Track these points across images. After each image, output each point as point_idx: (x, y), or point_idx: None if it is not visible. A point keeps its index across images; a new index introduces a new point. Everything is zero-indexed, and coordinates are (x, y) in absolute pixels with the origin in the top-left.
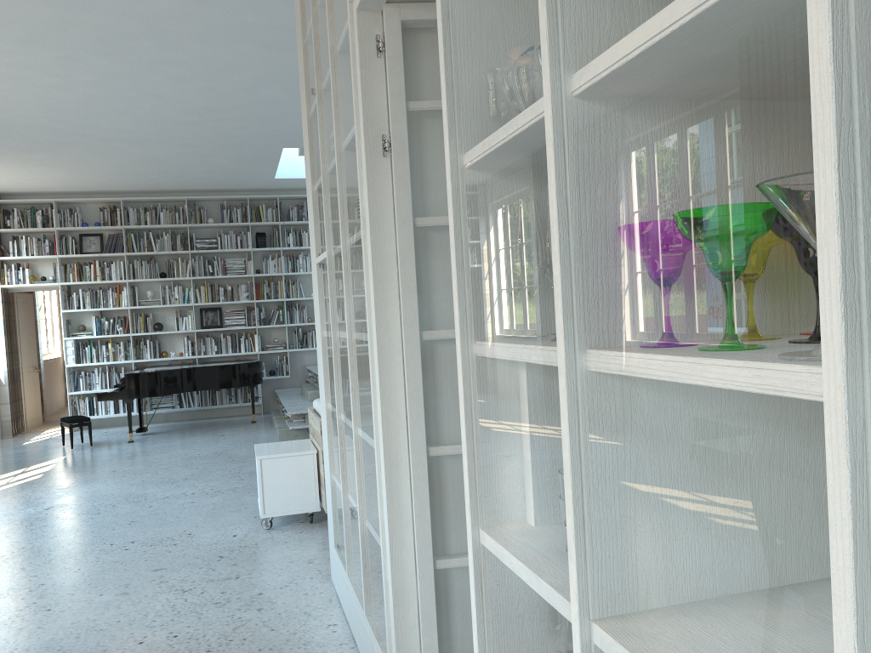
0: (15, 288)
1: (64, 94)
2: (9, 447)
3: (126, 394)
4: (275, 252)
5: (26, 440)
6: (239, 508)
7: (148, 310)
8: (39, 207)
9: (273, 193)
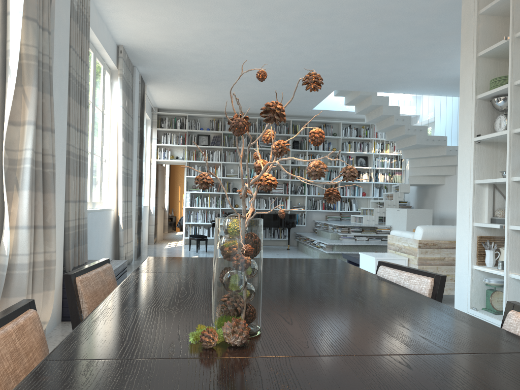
0: (161, 162)
1: (248, 49)
2: (158, 249)
3: None
4: (301, 153)
5: (163, 246)
6: None
7: (229, 180)
8: (178, 118)
9: (303, 118)
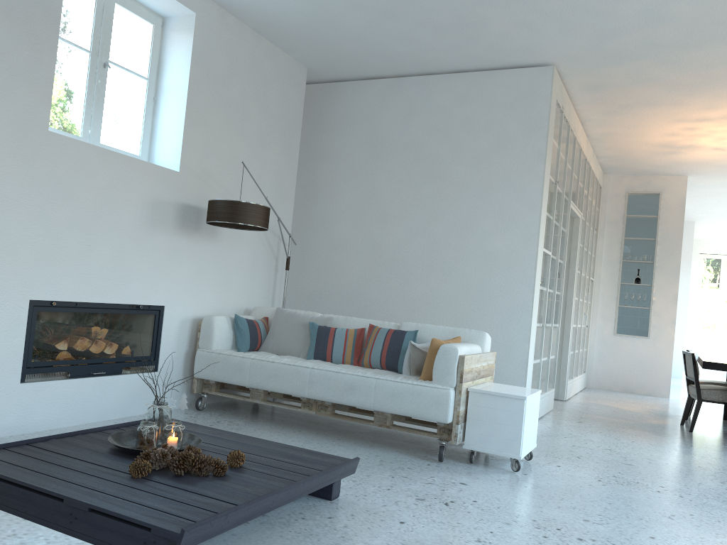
0: None
1: None
2: None
3: None
4: None
5: None
6: (532, 489)
7: None
8: None
9: None
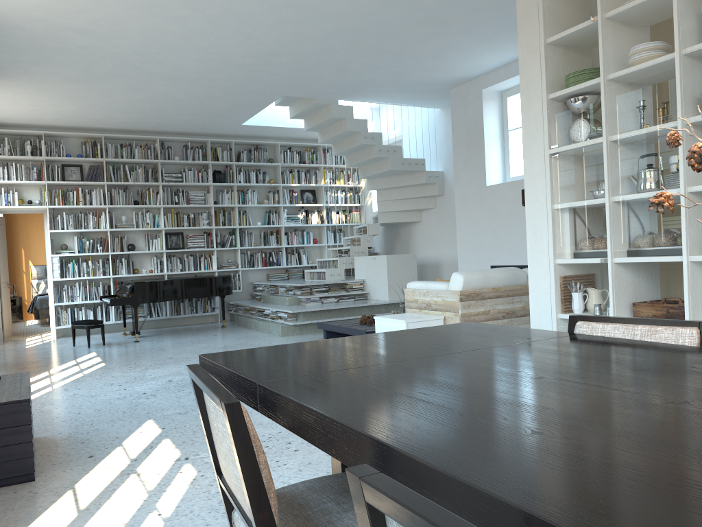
0: (1, 210)
1: (174, 27)
2: (17, 350)
3: (134, 300)
4: (226, 188)
5: (22, 345)
6: None
7: (121, 233)
8: (25, 139)
9: (225, 138)
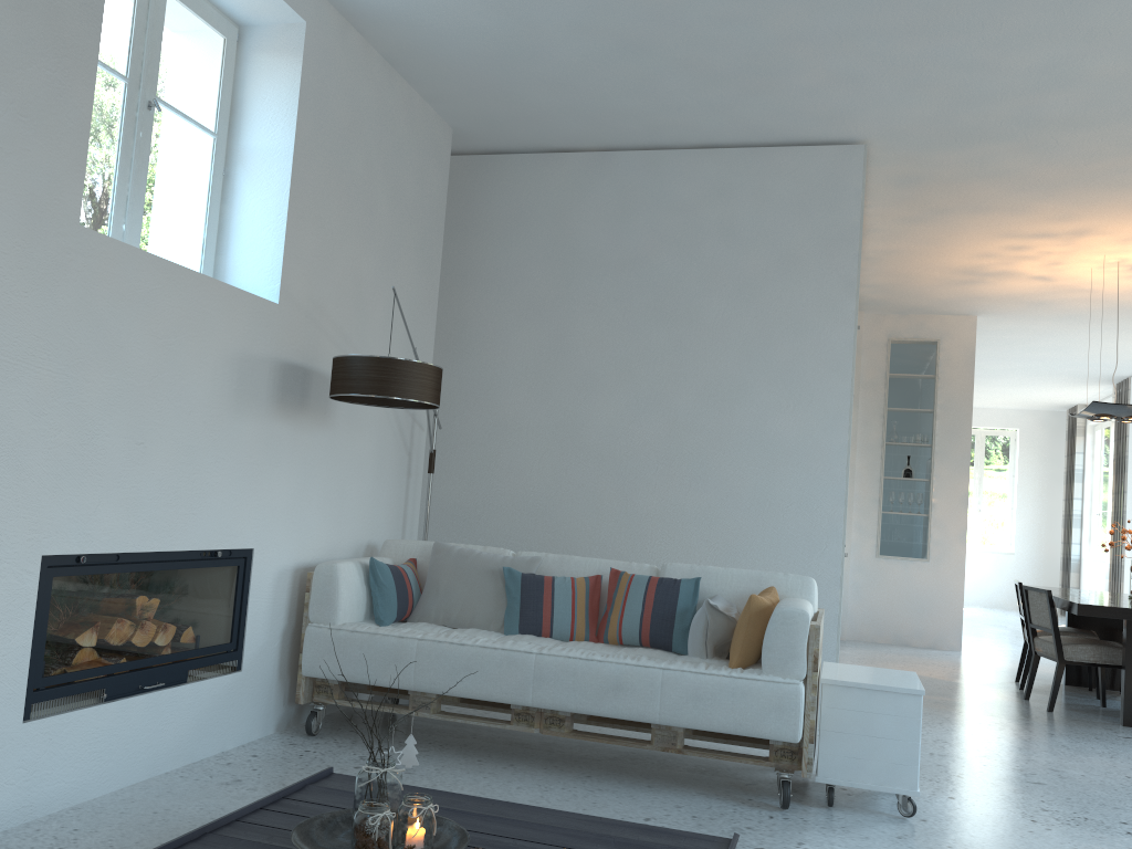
0: None
1: None
2: None
3: None
4: None
5: None
6: None
7: None
8: None
9: None
